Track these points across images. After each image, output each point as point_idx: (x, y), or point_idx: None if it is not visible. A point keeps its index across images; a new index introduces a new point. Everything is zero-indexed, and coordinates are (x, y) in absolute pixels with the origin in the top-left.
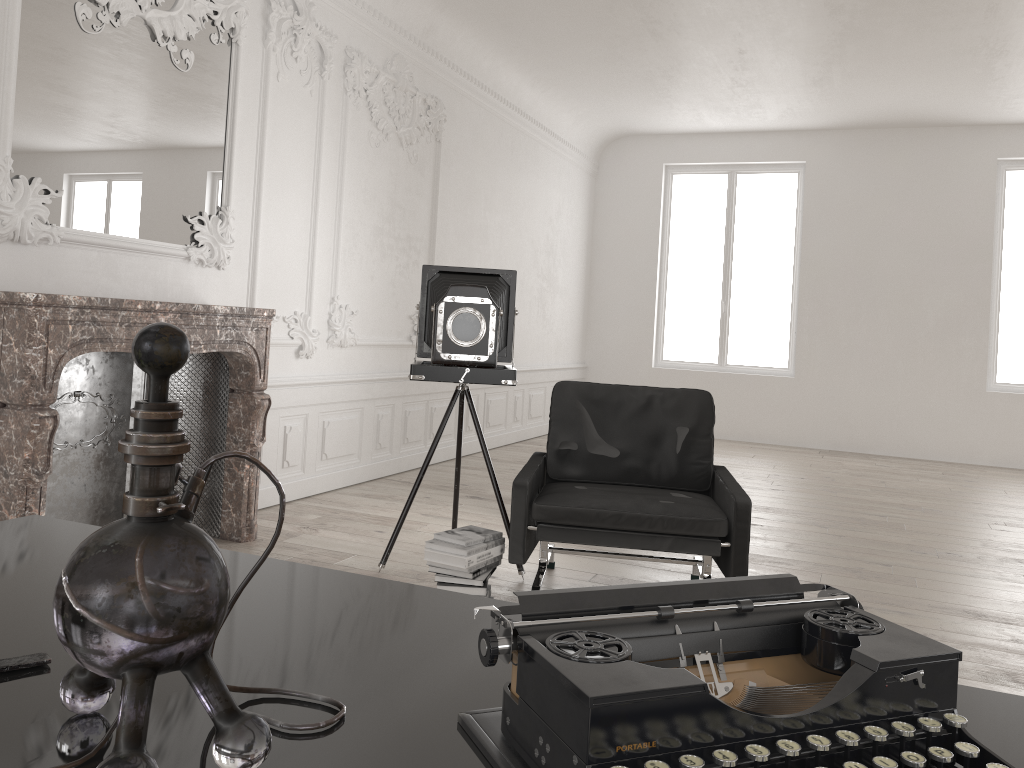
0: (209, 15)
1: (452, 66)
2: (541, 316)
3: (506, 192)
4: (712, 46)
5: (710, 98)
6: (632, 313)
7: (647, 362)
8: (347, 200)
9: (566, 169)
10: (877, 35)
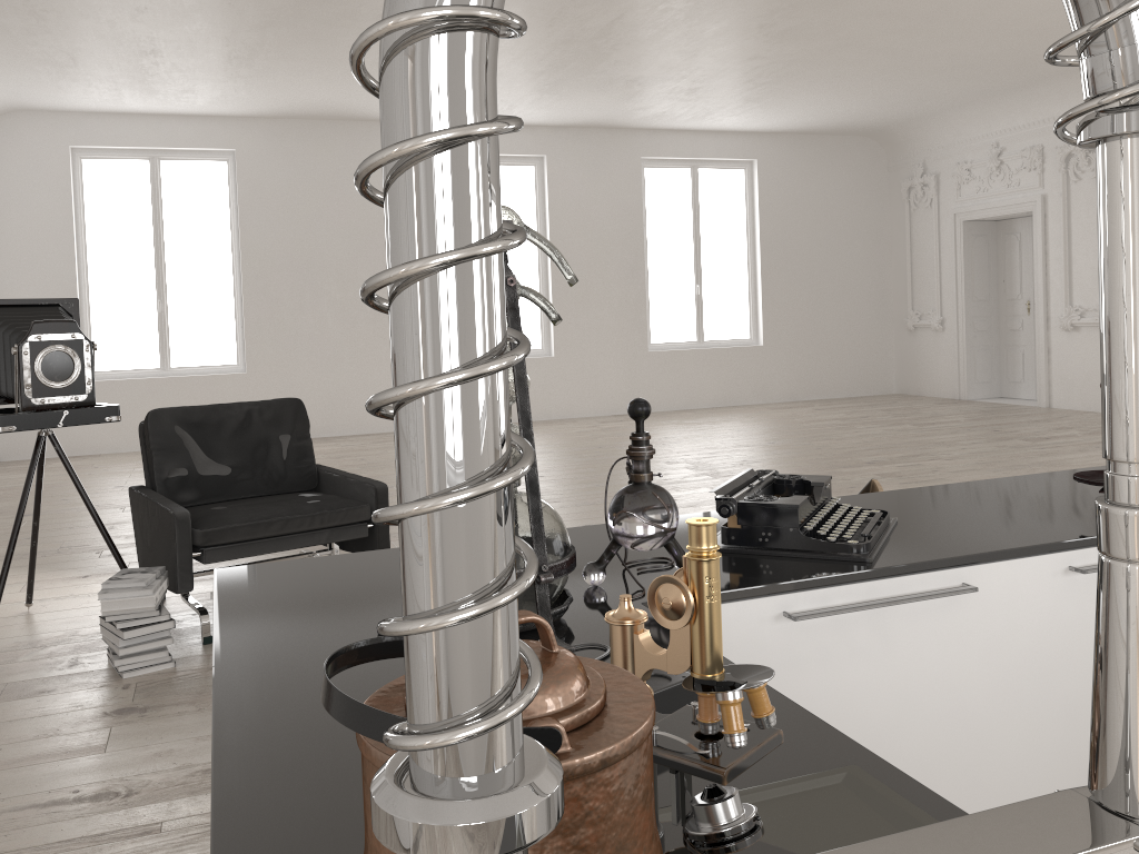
0: None
1: None
2: None
3: None
4: (165, 32)
5: (140, 80)
6: None
7: None
8: None
9: None
10: (332, 42)
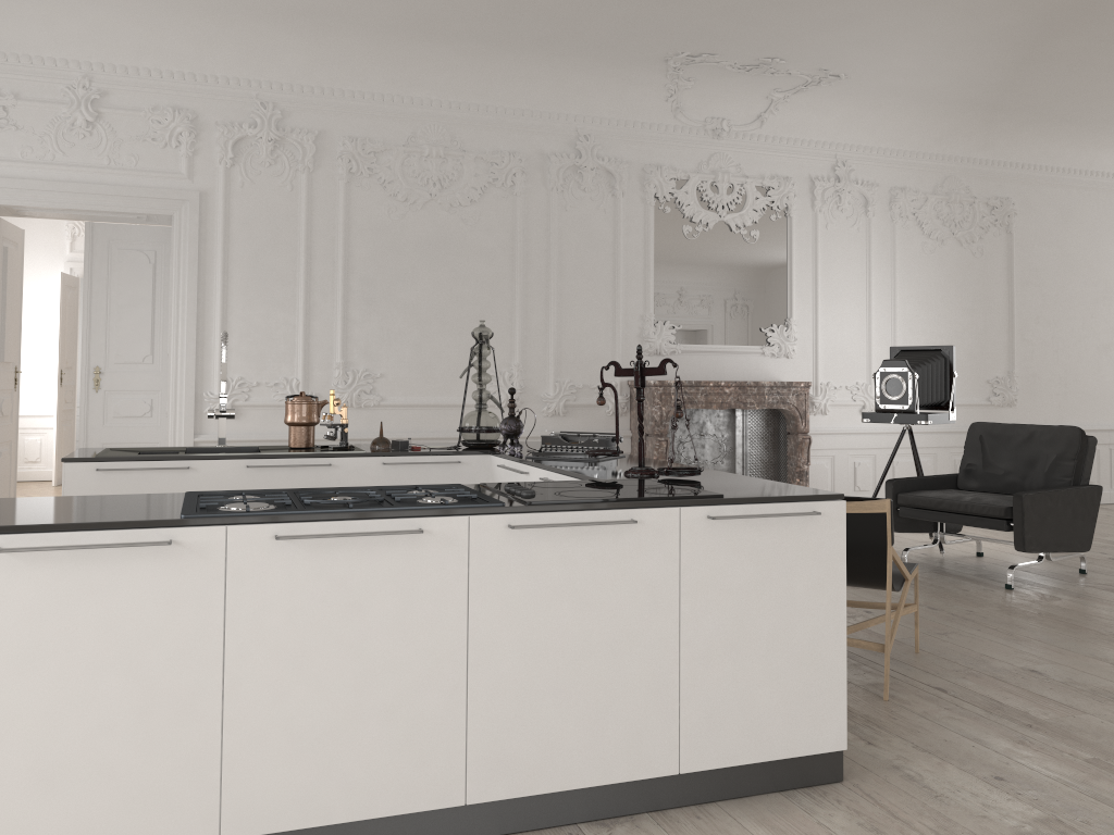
0: (767, 205)
1: (1021, 166)
2: None
3: None
4: None
5: None
6: None
7: None
8: (902, 298)
9: None
10: None
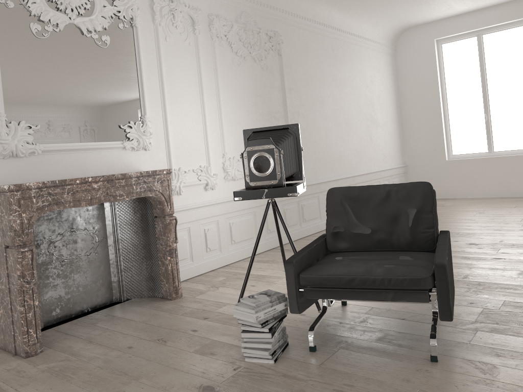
0: (115, 14)
1: (282, 11)
2: (369, 141)
3: (332, 75)
4: None
5: None
6: (429, 130)
7: (442, 157)
8: (224, 98)
9: (373, 55)
10: None
